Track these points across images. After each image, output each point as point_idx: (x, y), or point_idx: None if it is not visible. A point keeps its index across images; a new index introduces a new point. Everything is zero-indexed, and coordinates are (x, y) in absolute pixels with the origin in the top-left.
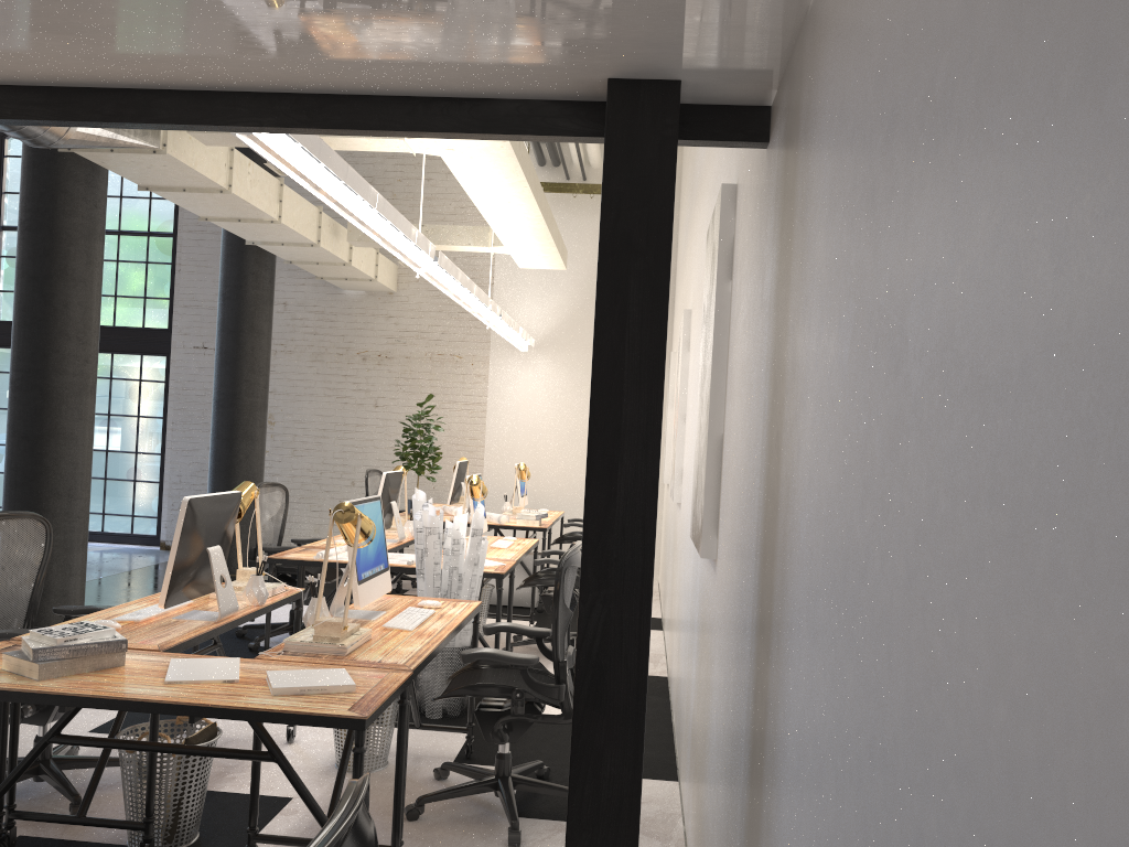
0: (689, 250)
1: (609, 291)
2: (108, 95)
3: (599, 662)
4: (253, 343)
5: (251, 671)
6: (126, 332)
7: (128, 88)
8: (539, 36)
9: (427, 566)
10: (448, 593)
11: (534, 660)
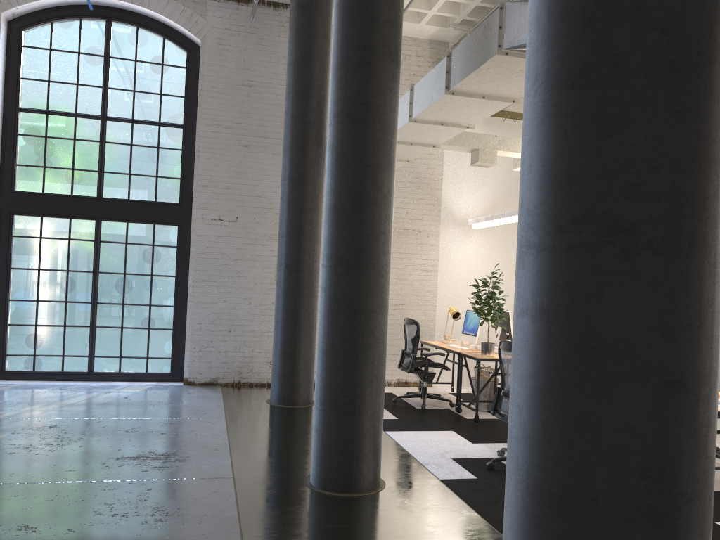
0: None
1: None
2: None
3: None
4: (317, 219)
5: None
6: (141, 205)
7: None
8: None
9: None
10: None
11: None
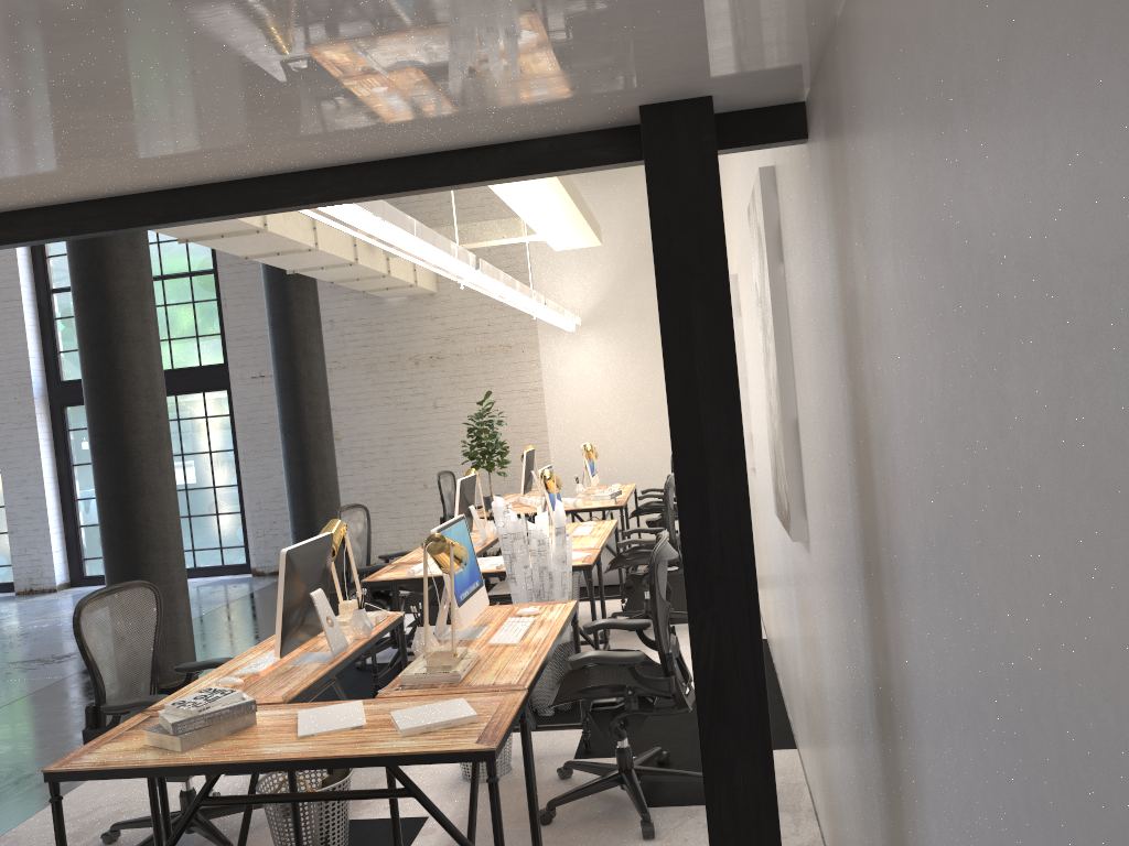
0: (724, 211)
1: (672, 316)
2: (157, 198)
3: (716, 678)
4: (308, 367)
5: (375, 712)
6: (185, 373)
7: (175, 188)
8: (568, 84)
9: (517, 570)
10: (541, 593)
11: (640, 657)
